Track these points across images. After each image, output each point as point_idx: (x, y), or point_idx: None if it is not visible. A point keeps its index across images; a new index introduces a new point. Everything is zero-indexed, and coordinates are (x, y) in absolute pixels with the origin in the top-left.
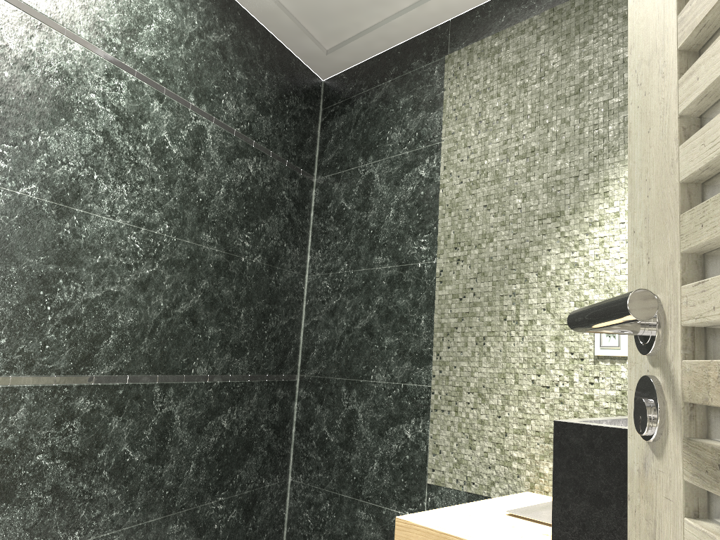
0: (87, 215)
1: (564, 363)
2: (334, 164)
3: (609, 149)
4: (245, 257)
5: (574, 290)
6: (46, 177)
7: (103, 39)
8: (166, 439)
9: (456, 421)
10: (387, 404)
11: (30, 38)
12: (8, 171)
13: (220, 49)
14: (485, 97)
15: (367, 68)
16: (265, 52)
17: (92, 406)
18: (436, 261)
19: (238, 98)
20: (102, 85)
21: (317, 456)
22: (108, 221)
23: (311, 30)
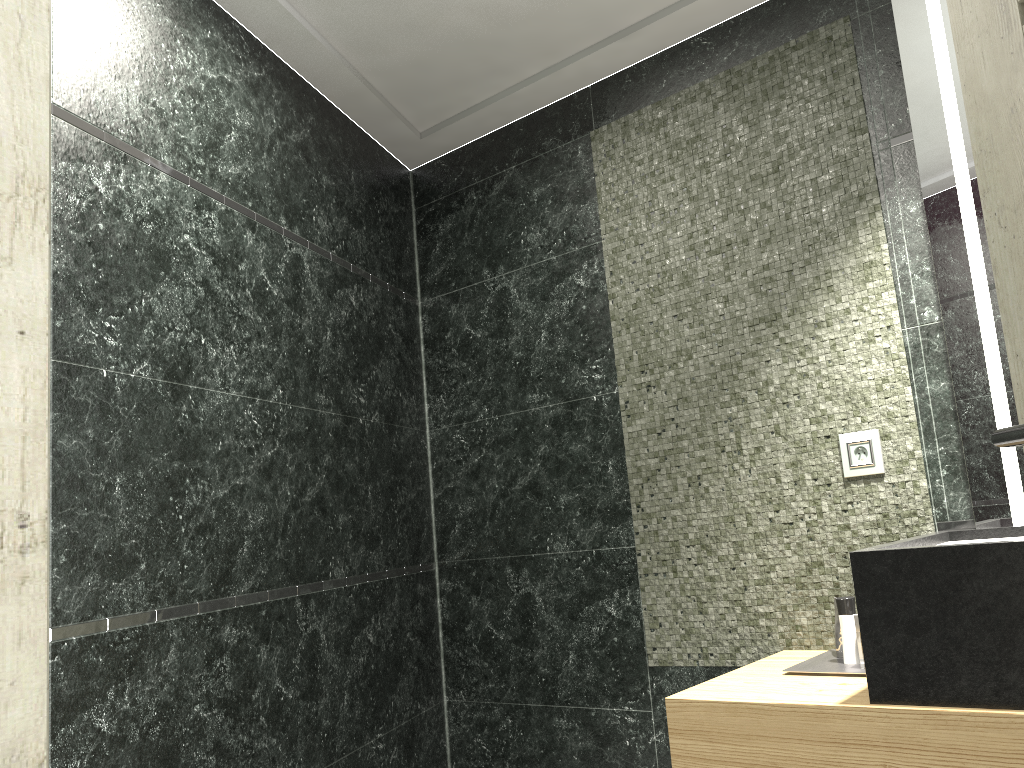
0: (201, 391)
1: (807, 492)
2: (446, 280)
3: (827, 235)
4: (363, 418)
5: (807, 404)
6: (156, 350)
7: (186, 162)
8: (316, 666)
9: (677, 583)
10: (575, 579)
11: (117, 175)
12: (118, 349)
13: (302, 151)
14: (654, 181)
15: (476, 151)
16: (347, 145)
17: (238, 635)
18: (617, 390)
19: (329, 210)
20: (193, 221)
21: (482, 662)
22: (223, 396)
23: (403, 110)
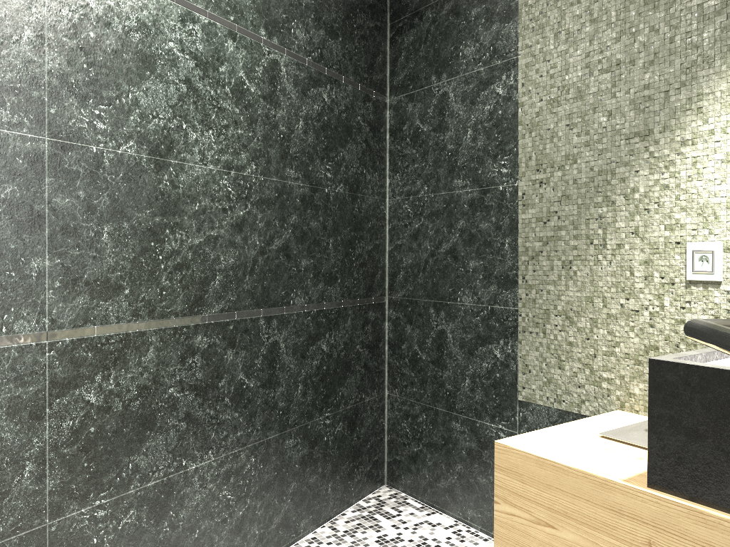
0: (182, 165)
1: (654, 287)
2: (406, 83)
3: (704, 60)
4: (328, 188)
5: (665, 213)
6: (141, 133)
7: None
8: (275, 365)
9: (544, 342)
10: (475, 325)
11: None
12: (107, 131)
13: None
14: (564, 4)
15: None
16: None
17: (208, 342)
18: (517, 183)
19: (307, 24)
20: (178, 32)
21: (410, 373)
22: (201, 169)
23: None
